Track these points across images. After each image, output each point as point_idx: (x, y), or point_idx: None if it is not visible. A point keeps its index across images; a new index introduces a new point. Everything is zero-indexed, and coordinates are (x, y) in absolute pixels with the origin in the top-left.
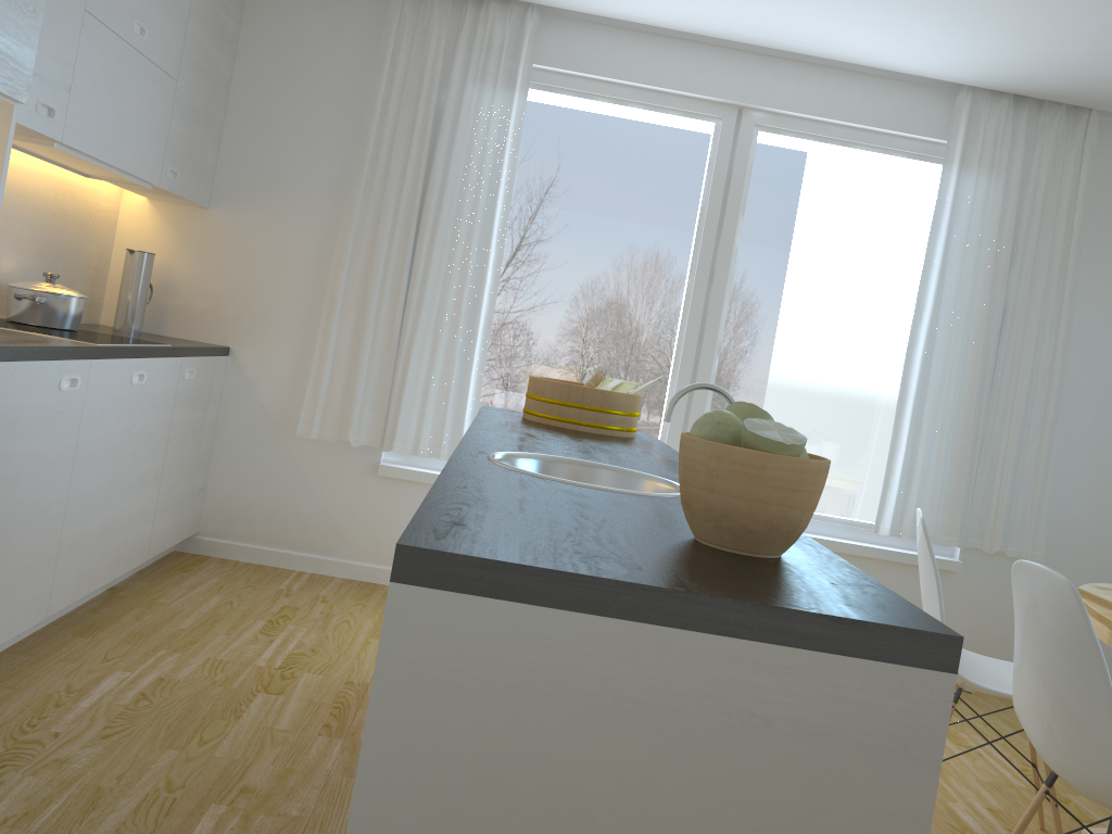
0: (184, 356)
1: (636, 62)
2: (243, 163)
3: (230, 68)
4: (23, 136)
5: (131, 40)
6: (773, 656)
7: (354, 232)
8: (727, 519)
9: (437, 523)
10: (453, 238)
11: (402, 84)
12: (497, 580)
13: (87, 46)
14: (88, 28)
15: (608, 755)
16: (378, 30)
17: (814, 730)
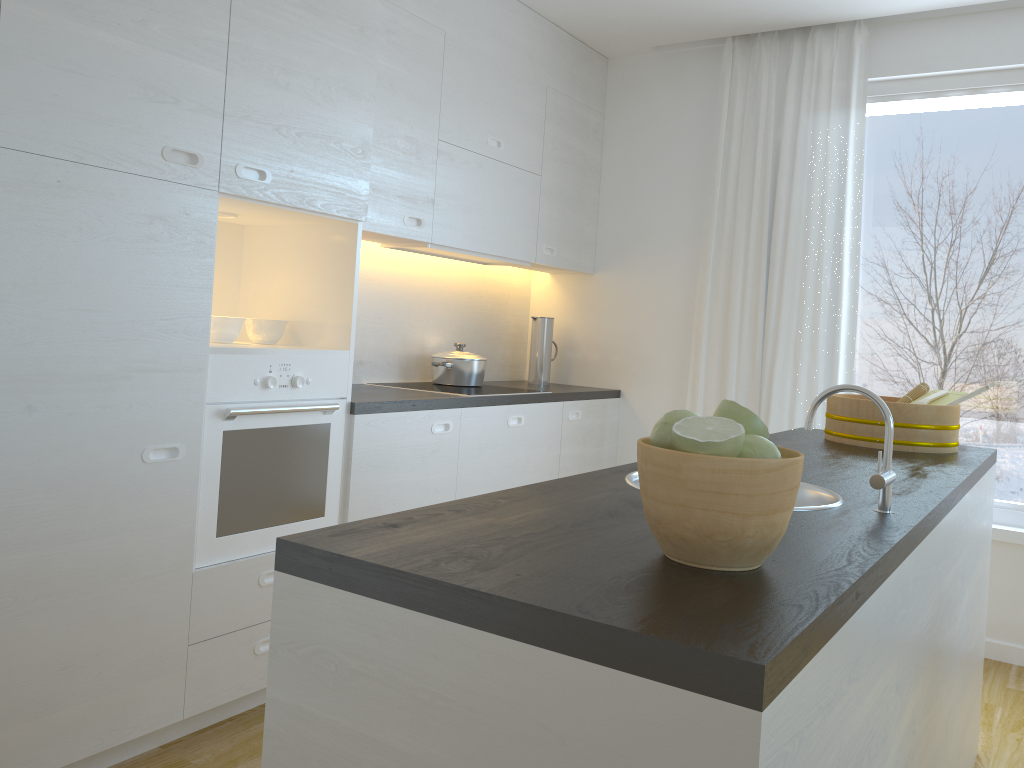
0: (565, 400)
1: (986, 45)
2: (616, 230)
3: (599, 154)
4: (408, 243)
5: (488, 153)
6: (562, 666)
7: (711, 275)
8: (660, 526)
9: (371, 525)
10: (803, 265)
11: (740, 131)
12: (340, 572)
13: (444, 166)
14: (443, 153)
15: (429, 749)
16: (715, 89)
17: (609, 756)
